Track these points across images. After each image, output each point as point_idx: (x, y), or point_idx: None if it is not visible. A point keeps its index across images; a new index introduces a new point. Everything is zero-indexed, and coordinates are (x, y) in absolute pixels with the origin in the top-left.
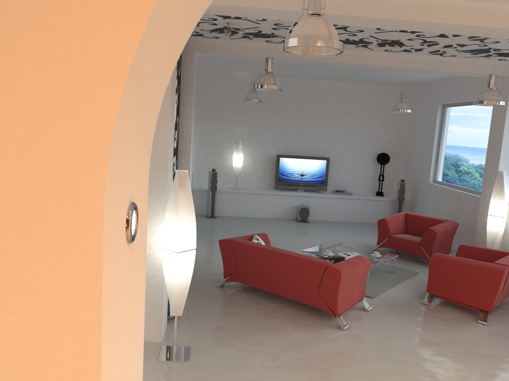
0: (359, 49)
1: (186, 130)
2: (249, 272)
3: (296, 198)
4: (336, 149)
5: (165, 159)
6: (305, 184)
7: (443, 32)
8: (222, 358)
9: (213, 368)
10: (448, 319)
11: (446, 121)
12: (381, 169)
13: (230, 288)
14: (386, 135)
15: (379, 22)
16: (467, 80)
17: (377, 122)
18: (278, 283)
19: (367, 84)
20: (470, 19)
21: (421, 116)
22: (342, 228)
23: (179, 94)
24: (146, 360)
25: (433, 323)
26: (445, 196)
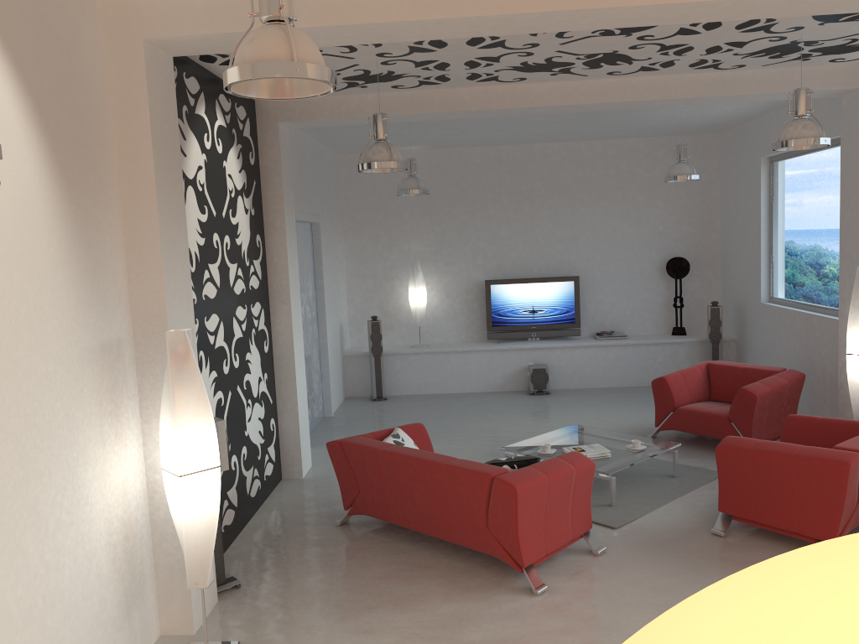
0: (563, 79)
1: (279, 257)
2: (378, 497)
3: (525, 353)
4: (590, 259)
5: (162, 313)
6: (541, 326)
7: (651, 23)
8: None
9: None
10: (753, 562)
11: (778, 187)
12: (676, 287)
13: (358, 526)
14: (681, 224)
15: (517, 22)
16: None
17: (659, 203)
18: (424, 514)
19: (634, 138)
20: None
21: (737, 184)
22: (608, 399)
23: (257, 197)
24: None
25: (719, 572)
26: (788, 325)
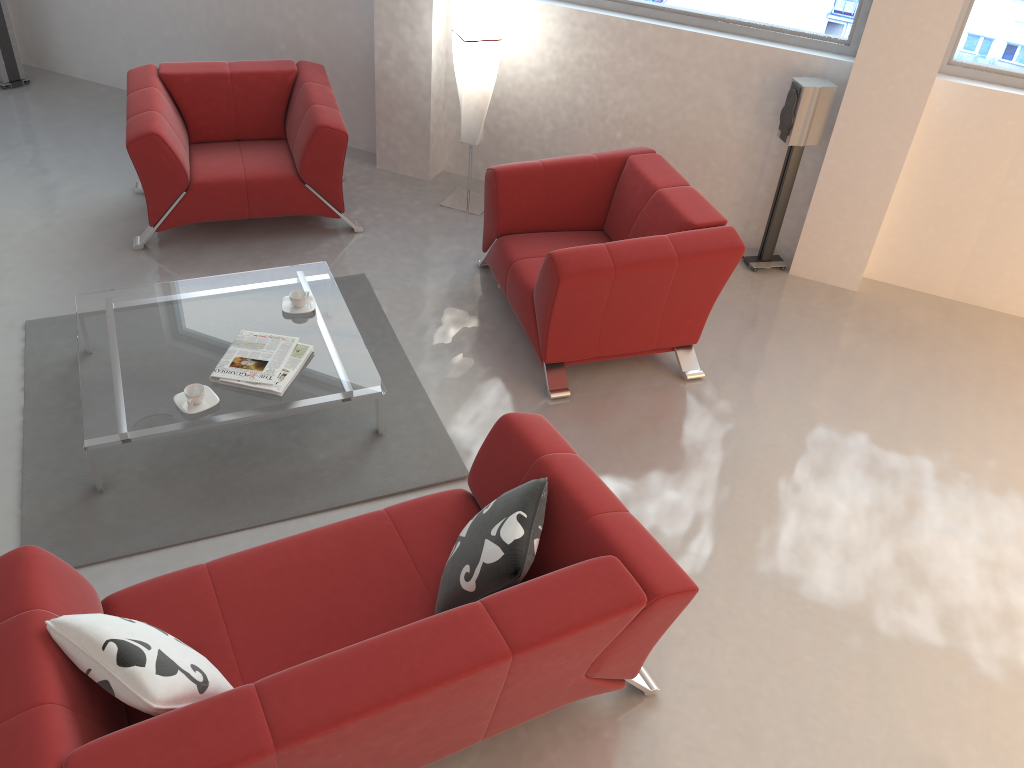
0: None
1: None
2: None
3: None
4: None
5: None
6: None
7: None
8: None
9: None
10: (654, 415)
11: None
12: None
13: None
14: None
15: None
16: None
17: None
18: (409, 756)
19: None
20: None
21: None
22: None
23: None
24: None
25: (670, 459)
26: None
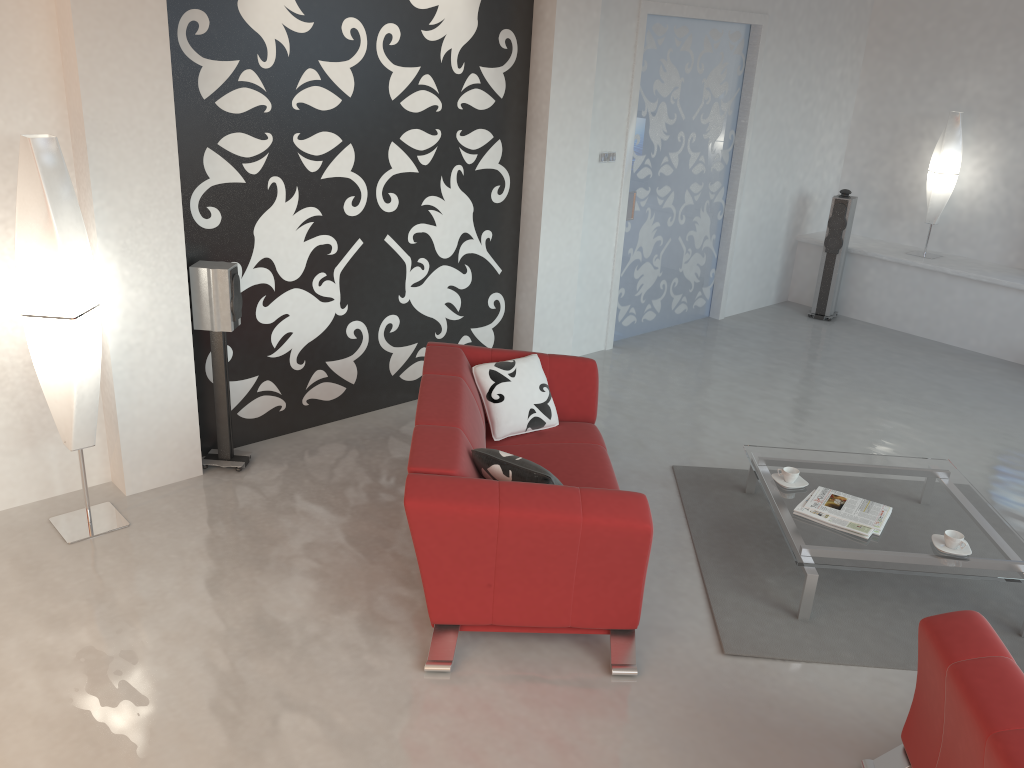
0: None
1: (543, 68)
2: None
3: None
4: None
5: (81, 113)
6: None
7: None
8: (111, 570)
9: (60, 576)
10: None
11: None
12: None
13: None
14: None
15: None
16: None
17: None
18: None
19: None
20: None
21: None
22: None
23: None
24: (43, 510)
25: None
26: None
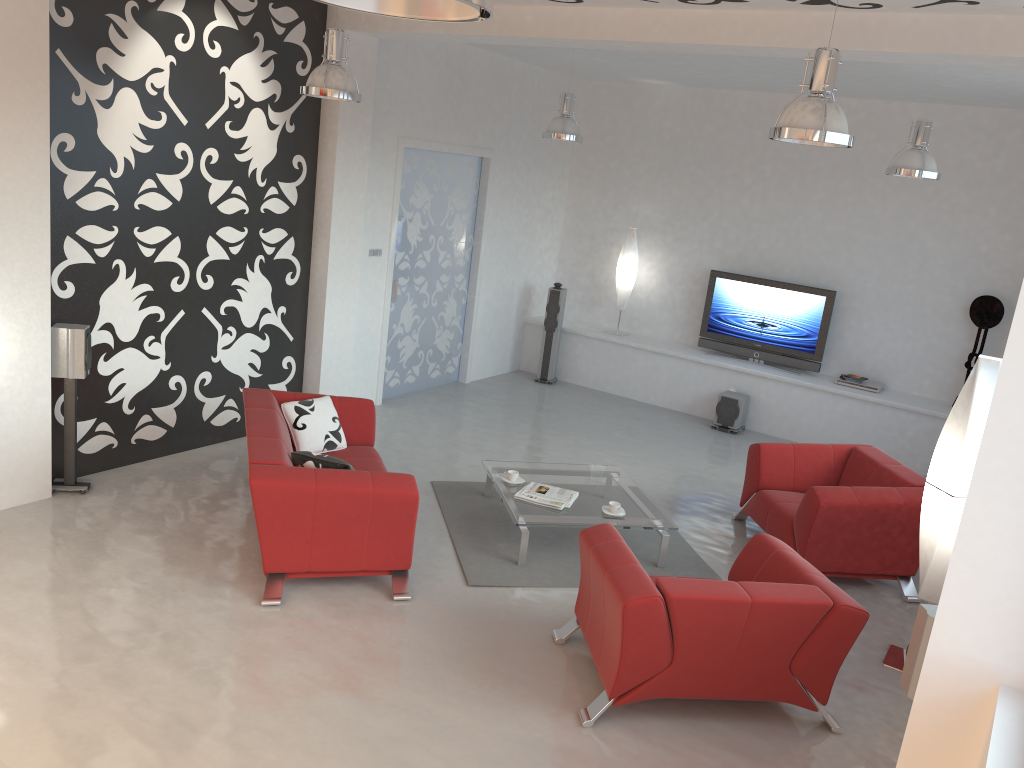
0: (634, 4)
1: (327, 184)
2: None
3: (728, 375)
4: (865, 272)
5: None
6: (768, 347)
7: None
8: None
9: None
10: (526, 680)
11: None
12: (976, 339)
13: None
14: (1017, 249)
15: None
16: None
17: (991, 211)
18: None
19: (975, 106)
20: None
21: None
22: None
23: (307, 113)
24: None
25: (466, 671)
26: None
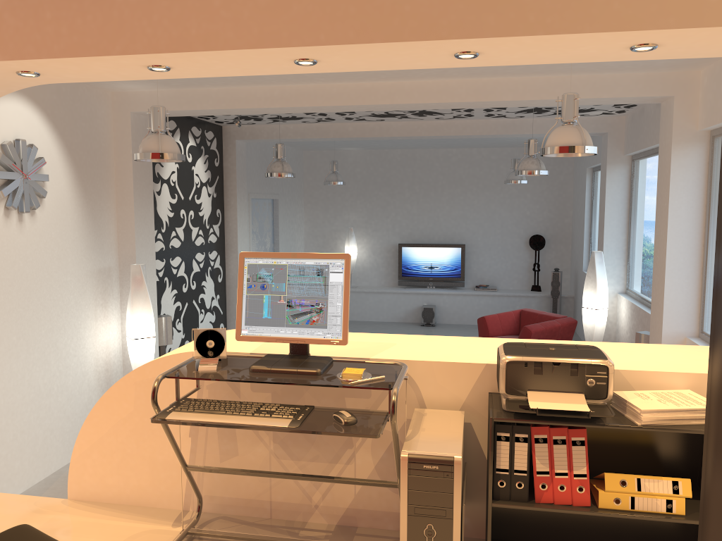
0: (409, 120)
1: (232, 223)
2: None
3: (421, 297)
4: (476, 232)
5: (133, 255)
6: (436, 278)
7: (402, 109)
8: None
9: None
10: None
11: (595, 189)
12: (535, 256)
13: None
14: (542, 211)
15: (323, 108)
16: (599, 137)
17: (528, 195)
18: None
19: (511, 147)
20: (406, 97)
21: (578, 185)
22: (471, 332)
23: (219, 186)
24: None
25: None
26: None
